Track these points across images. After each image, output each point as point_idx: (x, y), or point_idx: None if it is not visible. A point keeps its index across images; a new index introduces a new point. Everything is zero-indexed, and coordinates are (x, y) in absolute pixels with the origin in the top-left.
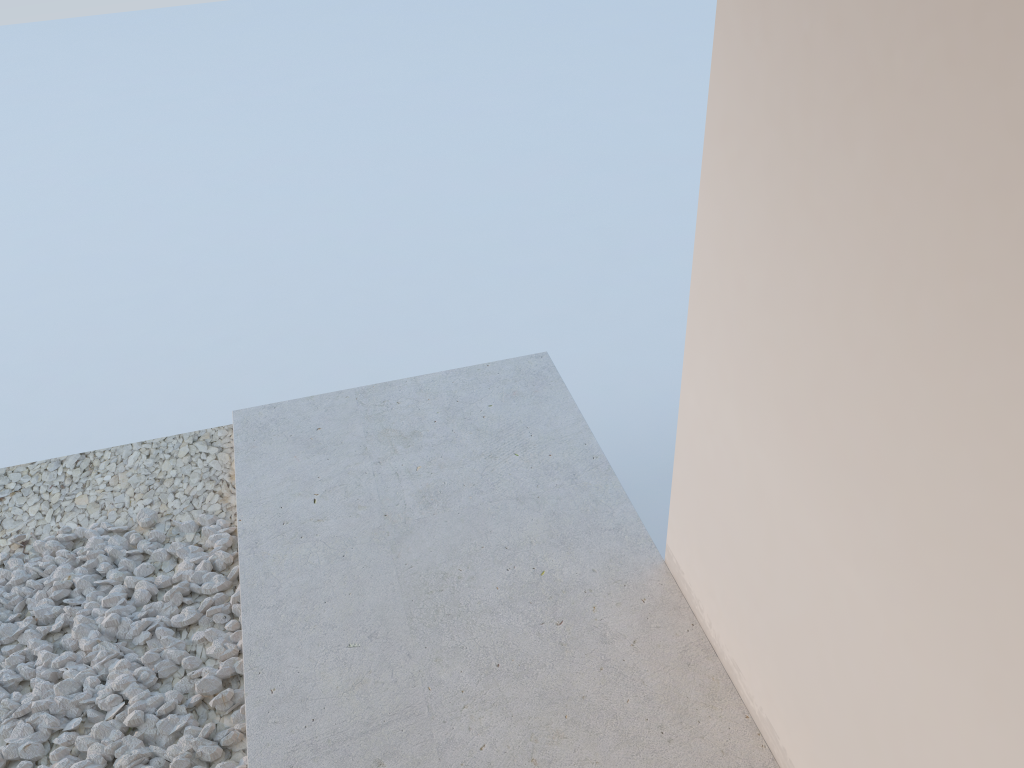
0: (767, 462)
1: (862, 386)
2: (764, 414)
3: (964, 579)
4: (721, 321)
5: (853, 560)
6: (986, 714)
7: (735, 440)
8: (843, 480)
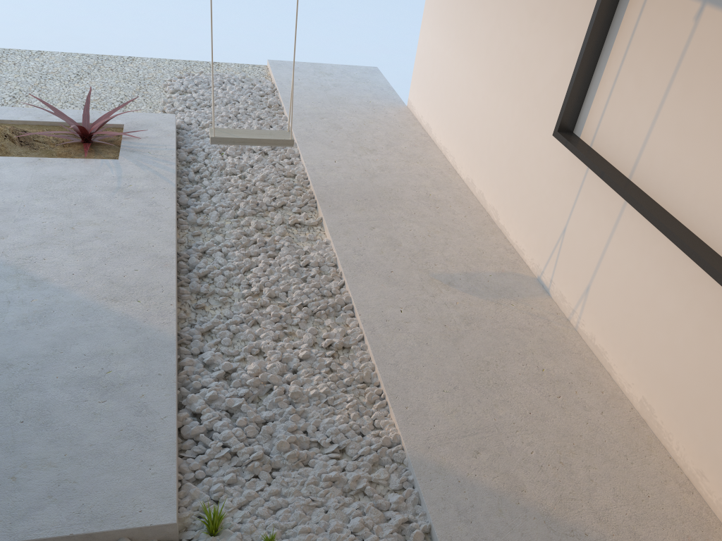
0: (435, 40)
1: (452, 3)
2: (436, 27)
3: (462, 32)
4: (430, 9)
5: (448, 48)
6: (463, 59)
7: (429, 41)
8: (448, 29)
